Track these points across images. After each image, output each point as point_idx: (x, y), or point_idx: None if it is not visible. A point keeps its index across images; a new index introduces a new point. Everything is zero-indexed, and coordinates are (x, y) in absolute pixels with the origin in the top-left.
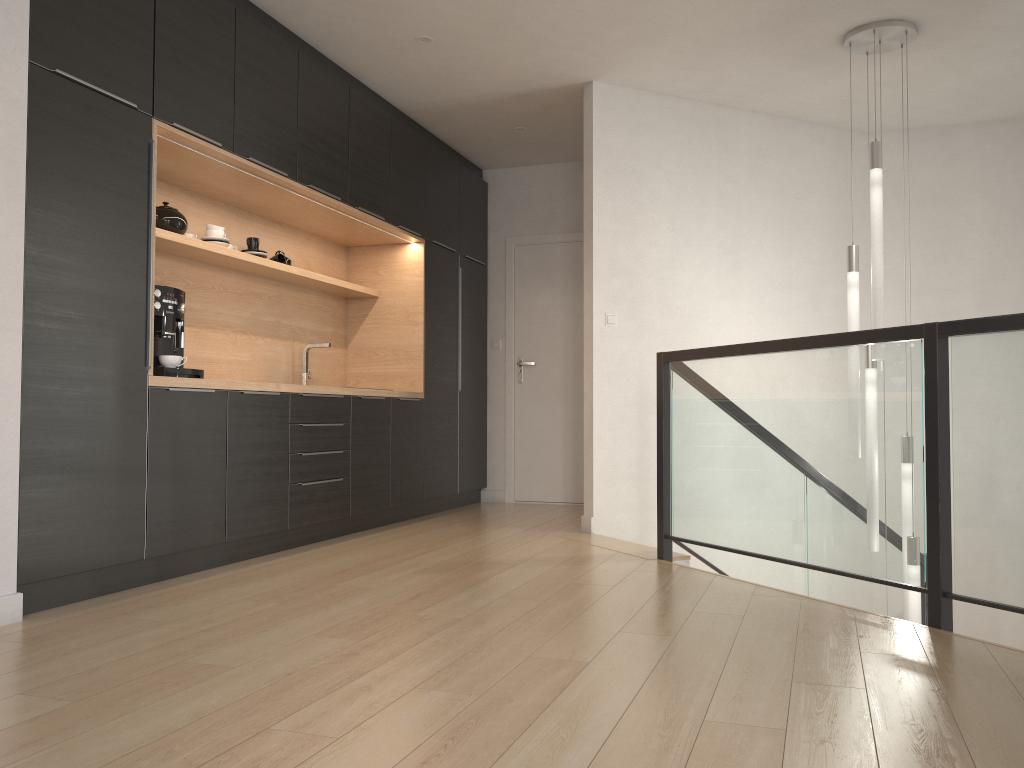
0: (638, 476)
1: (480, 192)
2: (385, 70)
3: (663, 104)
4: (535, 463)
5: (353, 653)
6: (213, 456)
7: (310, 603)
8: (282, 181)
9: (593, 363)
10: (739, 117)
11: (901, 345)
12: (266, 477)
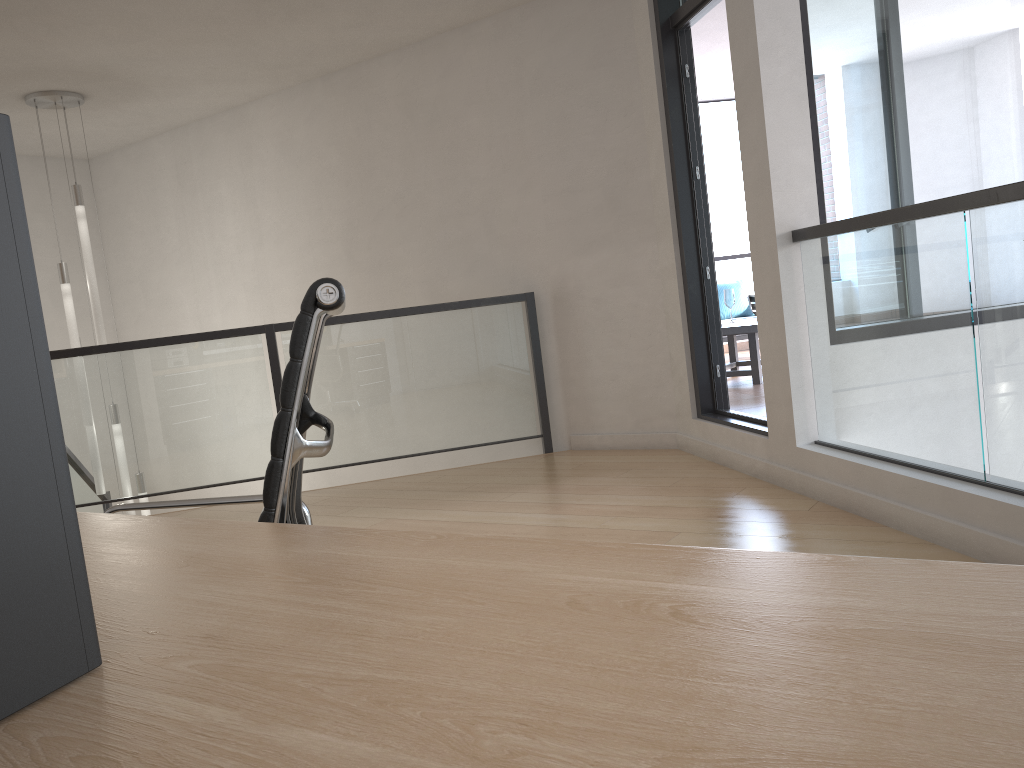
0: None
1: None
2: None
3: None
4: None
5: None
6: None
7: None
8: None
9: None
10: None
11: (247, 338)
12: None
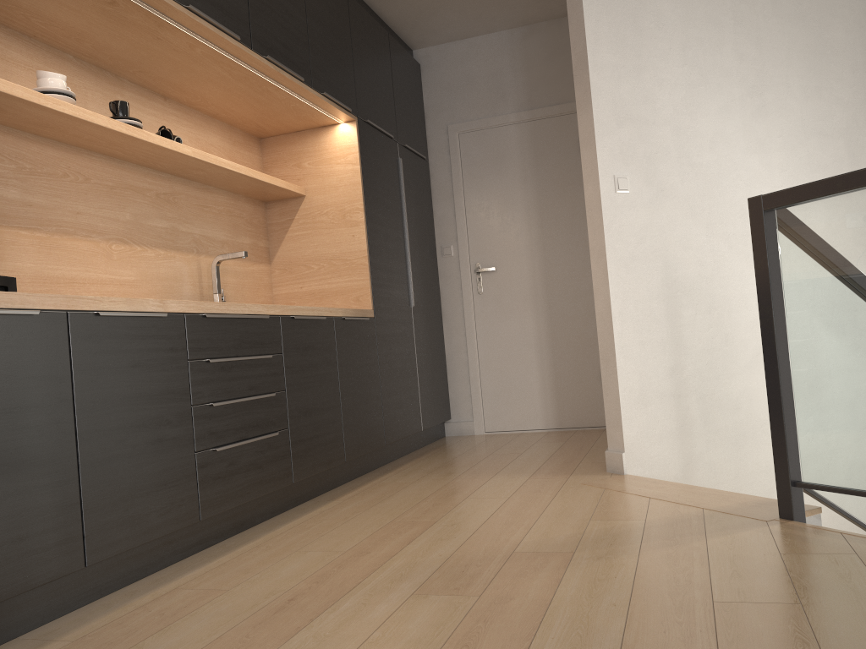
0: (674, 391)
1: (413, 73)
2: None
3: None
4: (506, 386)
5: None
6: (47, 425)
7: None
8: None
9: (605, 244)
10: None
11: None
12: (155, 447)
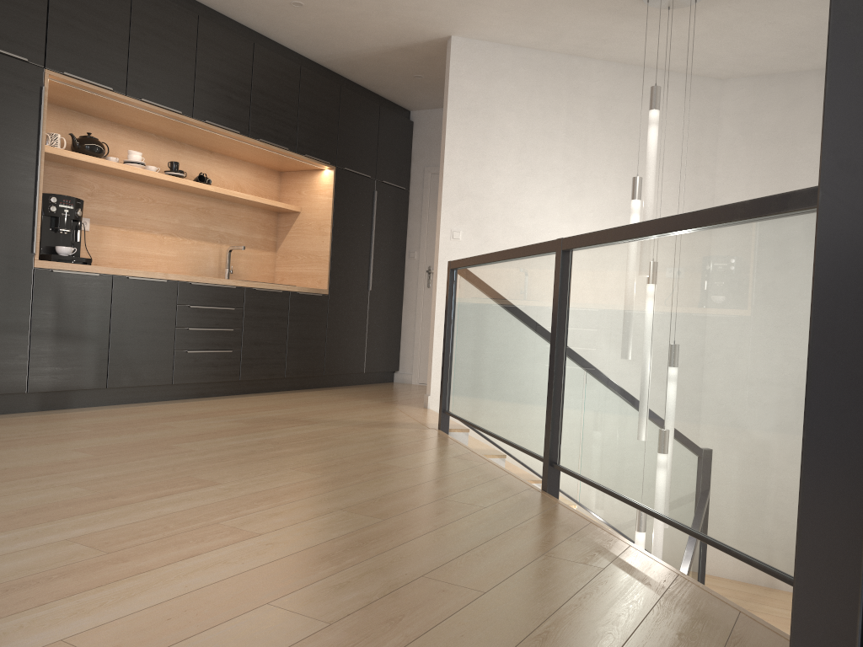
0: None
1: (404, 129)
2: (283, 29)
3: (517, 55)
4: None
5: (74, 462)
6: (96, 323)
7: (114, 432)
8: (178, 117)
9: (438, 270)
10: (591, 65)
11: (549, 257)
12: (151, 343)
